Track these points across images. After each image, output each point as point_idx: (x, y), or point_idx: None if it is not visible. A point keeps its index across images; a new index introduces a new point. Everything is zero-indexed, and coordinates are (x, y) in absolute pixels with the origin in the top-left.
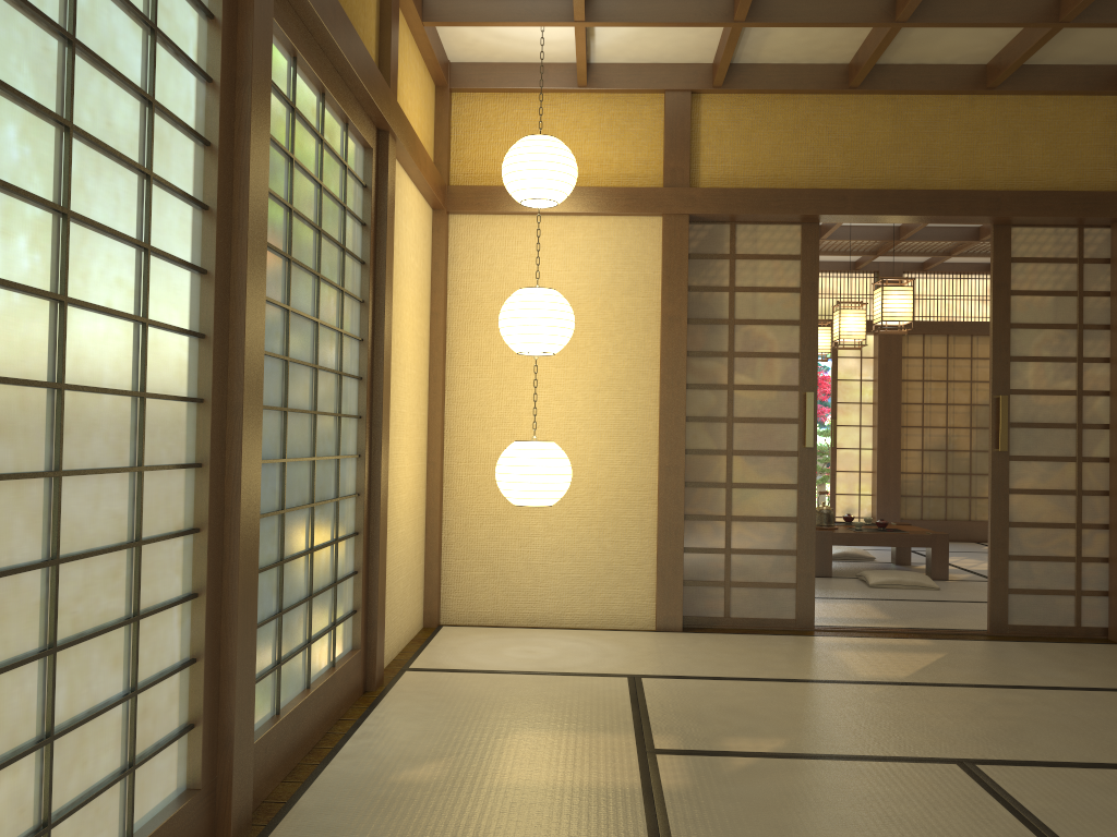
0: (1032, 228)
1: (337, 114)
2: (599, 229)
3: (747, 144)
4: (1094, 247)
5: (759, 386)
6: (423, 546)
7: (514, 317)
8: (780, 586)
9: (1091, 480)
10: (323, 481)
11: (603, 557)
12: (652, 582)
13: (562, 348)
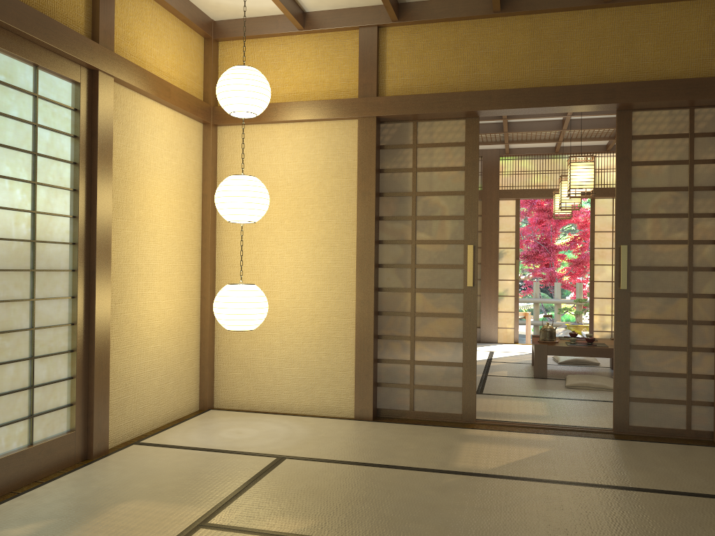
0: (650, 111)
1: (20, 60)
2: (316, 131)
3: (420, 61)
4: (704, 124)
5: (434, 241)
6: (197, 355)
7: (218, 197)
8: (450, 389)
9: (700, 312)
10: (6, 317)
11: (320, 365)
12: (353, 384)
13: (259, 217)
